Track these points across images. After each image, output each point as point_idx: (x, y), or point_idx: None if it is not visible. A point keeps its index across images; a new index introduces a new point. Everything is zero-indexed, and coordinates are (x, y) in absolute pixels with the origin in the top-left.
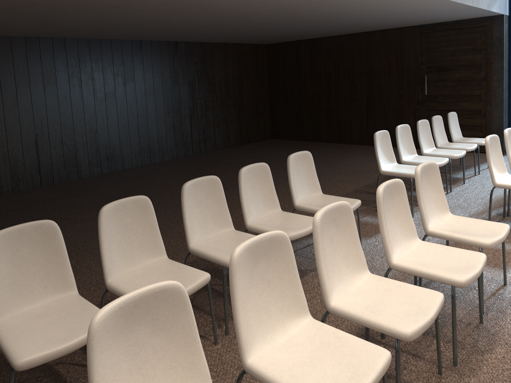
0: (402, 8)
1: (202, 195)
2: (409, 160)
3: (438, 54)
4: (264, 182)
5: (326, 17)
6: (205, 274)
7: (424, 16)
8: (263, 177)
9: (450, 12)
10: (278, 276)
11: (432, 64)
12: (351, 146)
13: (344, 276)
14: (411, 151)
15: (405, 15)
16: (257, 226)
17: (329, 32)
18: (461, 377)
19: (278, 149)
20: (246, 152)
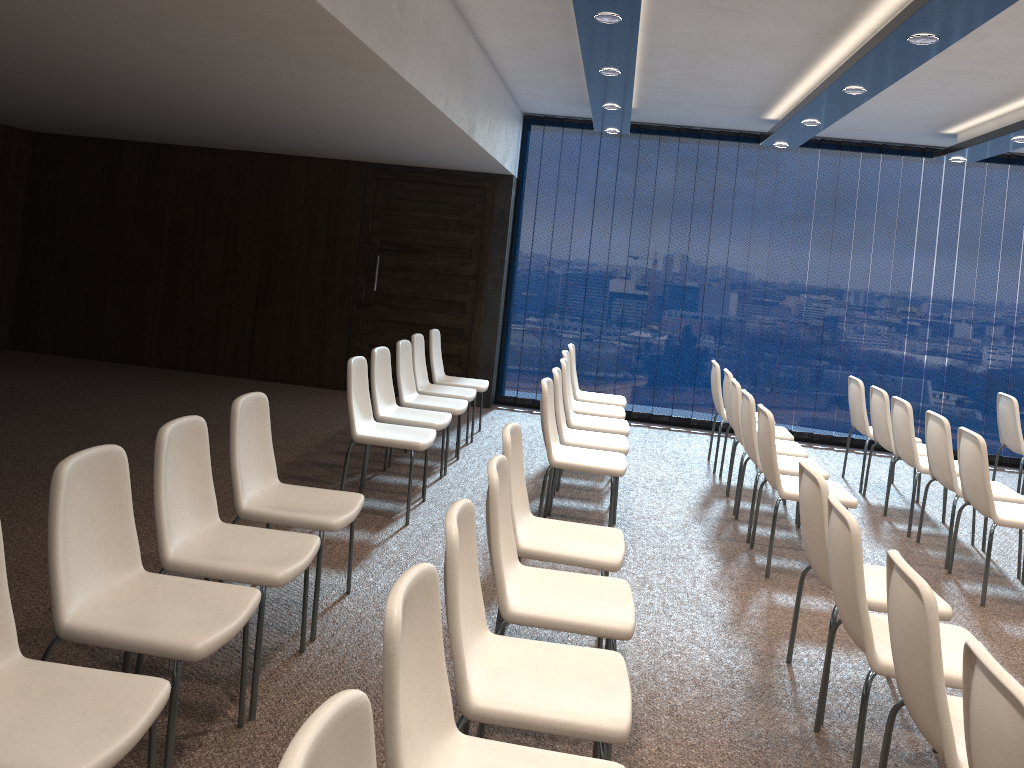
0: (390, 133)
1: (87, 492)
2: (388, 415)
3: (404, 221)
4: (194, 460)
5: (241, 115)
6: (162, 682)
7: (404, 153)
8: (193, 449)
9: (449, 156)
10: (420, 656)
11: (392, 236)
12: (214, 378)
13: (465, 645)
14: (389, 399)
15: (379, 144)
16: (195, 560)
17: (205, 140)
18: None
19: (43, 376)
20: None
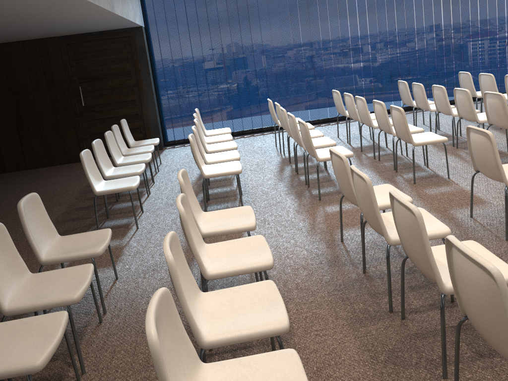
0: (65, 19)
1: None
2: (111, 174)
3: (88, 64)
4: (3, 247)
5: None
6: None
7: (77, 27)
8: (0, 241)
9: (103, 24)
10: (172, 338)
11: (84, 74)
12: (7, 175)
13: (192, 307)
14: (109, 165)
15: (61, 26)
16: (22, 305)
17: None
18: (288, 342)
19: None
20: None
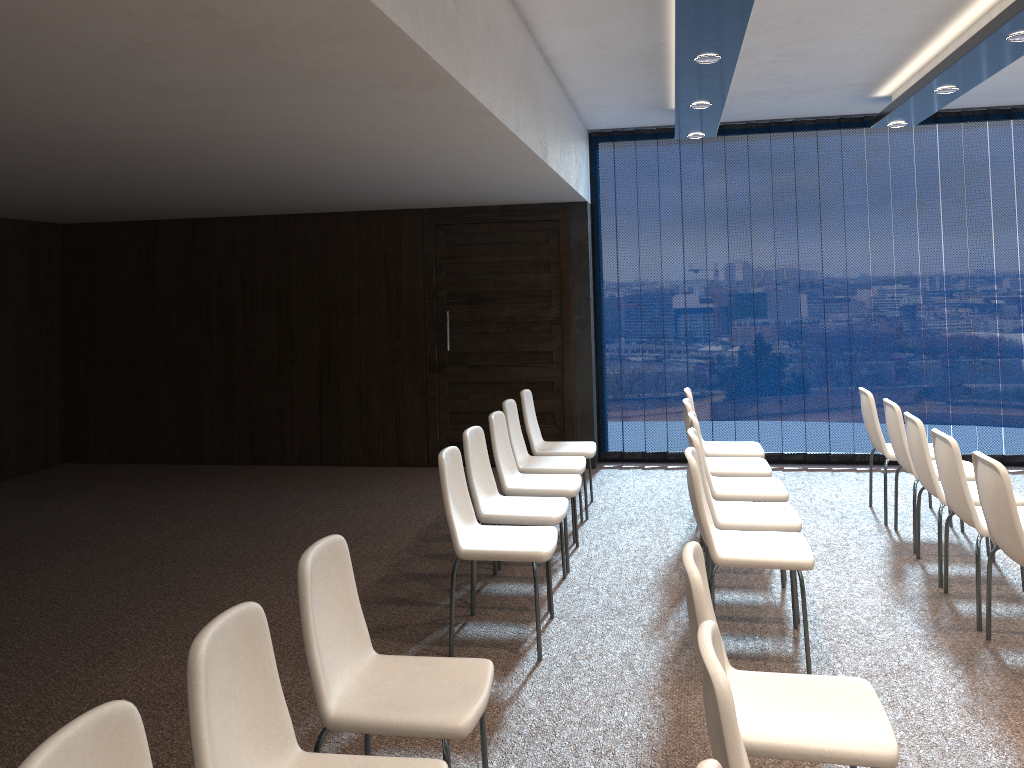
0: (448, 171)
1: None
2: (492, 510)
3: (470, 269)
4: (252, 669)
5: (275, 173)
6: None
7: (464, 192)
8: (248, 653)
9: (515, 189)
10: None
11: (459, 287)
12: (284, 470)
13: None
14: (490, 488)
15: (436, 185)
16: None
17: (242, 208)
18: None
19: (96, 493)
20: (2, 510)
